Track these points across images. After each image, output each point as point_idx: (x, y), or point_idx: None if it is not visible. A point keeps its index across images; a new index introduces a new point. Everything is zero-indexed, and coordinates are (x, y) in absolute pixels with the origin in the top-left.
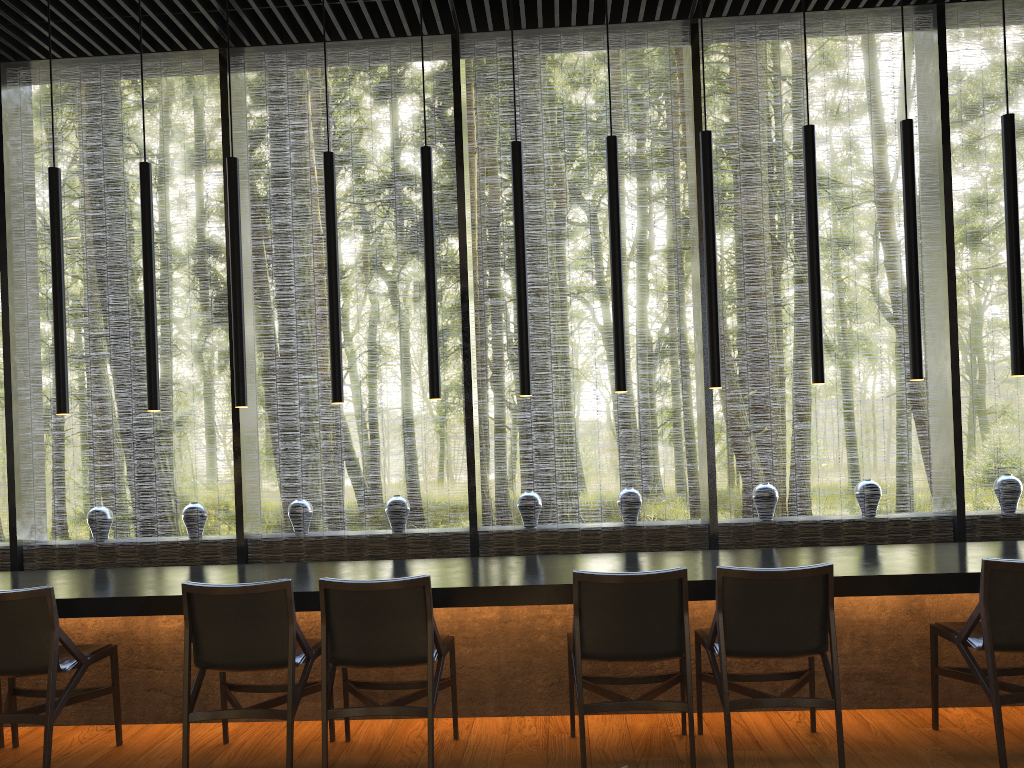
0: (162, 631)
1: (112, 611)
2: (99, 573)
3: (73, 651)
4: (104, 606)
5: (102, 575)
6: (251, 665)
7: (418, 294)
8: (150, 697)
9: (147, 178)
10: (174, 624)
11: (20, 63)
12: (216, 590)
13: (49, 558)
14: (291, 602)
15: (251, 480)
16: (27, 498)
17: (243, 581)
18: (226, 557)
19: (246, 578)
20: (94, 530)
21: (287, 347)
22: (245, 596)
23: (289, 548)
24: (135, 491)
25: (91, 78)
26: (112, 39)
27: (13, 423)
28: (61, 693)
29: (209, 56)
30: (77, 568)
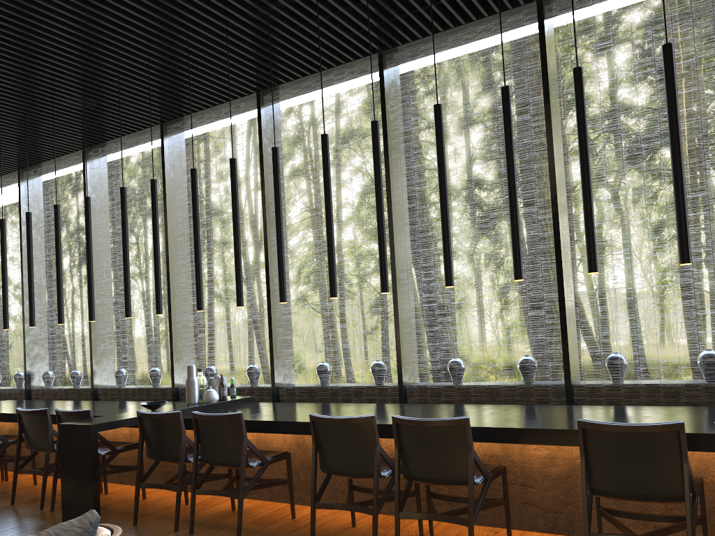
0: (532, 457)
1: (501, 439)
2: (470, 407)
3: (482, 469)
4: (495, 434)
5: (474, 409)
6: (643, 497)
7: (636, 197)
8: (524, 509)
9: (507, 98)
10: (542, 452)
11: (394, 49)
12: (612, 428)
13: (423, 395)
14: (684, 443)
15: (572, 337)
16: (407, 352)
17: (600, 420)
18: (555, 399)
19: (600, 417)
20: (453, 375)
21: (533, 247)
22: (639, 434)
23: (609, 393)
24: (432, 352)
25: (441, 48)
26: (458, 13)
27: (397, 299)
28: (466, 500)
29: (527, 9)
30: (442, 403)
